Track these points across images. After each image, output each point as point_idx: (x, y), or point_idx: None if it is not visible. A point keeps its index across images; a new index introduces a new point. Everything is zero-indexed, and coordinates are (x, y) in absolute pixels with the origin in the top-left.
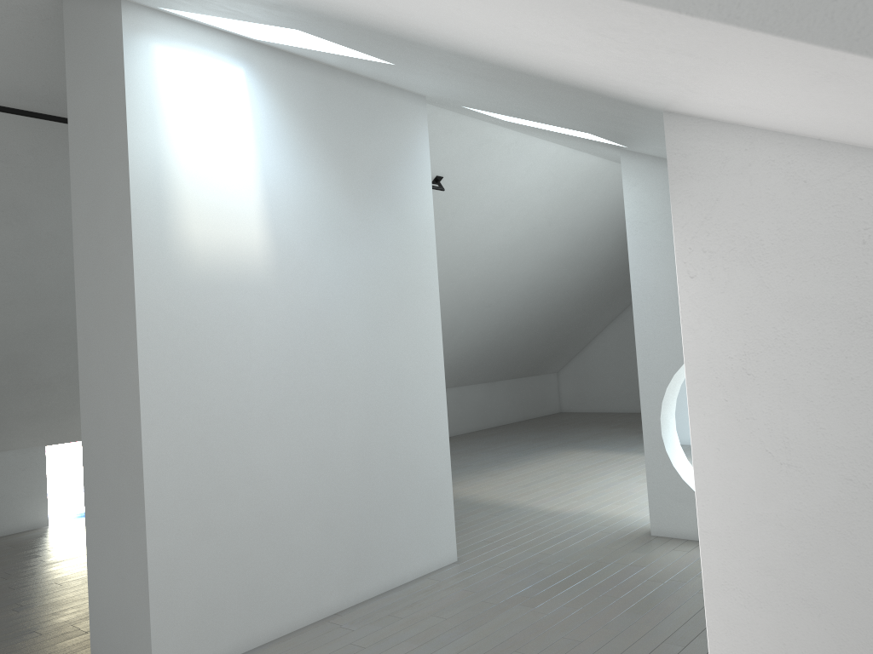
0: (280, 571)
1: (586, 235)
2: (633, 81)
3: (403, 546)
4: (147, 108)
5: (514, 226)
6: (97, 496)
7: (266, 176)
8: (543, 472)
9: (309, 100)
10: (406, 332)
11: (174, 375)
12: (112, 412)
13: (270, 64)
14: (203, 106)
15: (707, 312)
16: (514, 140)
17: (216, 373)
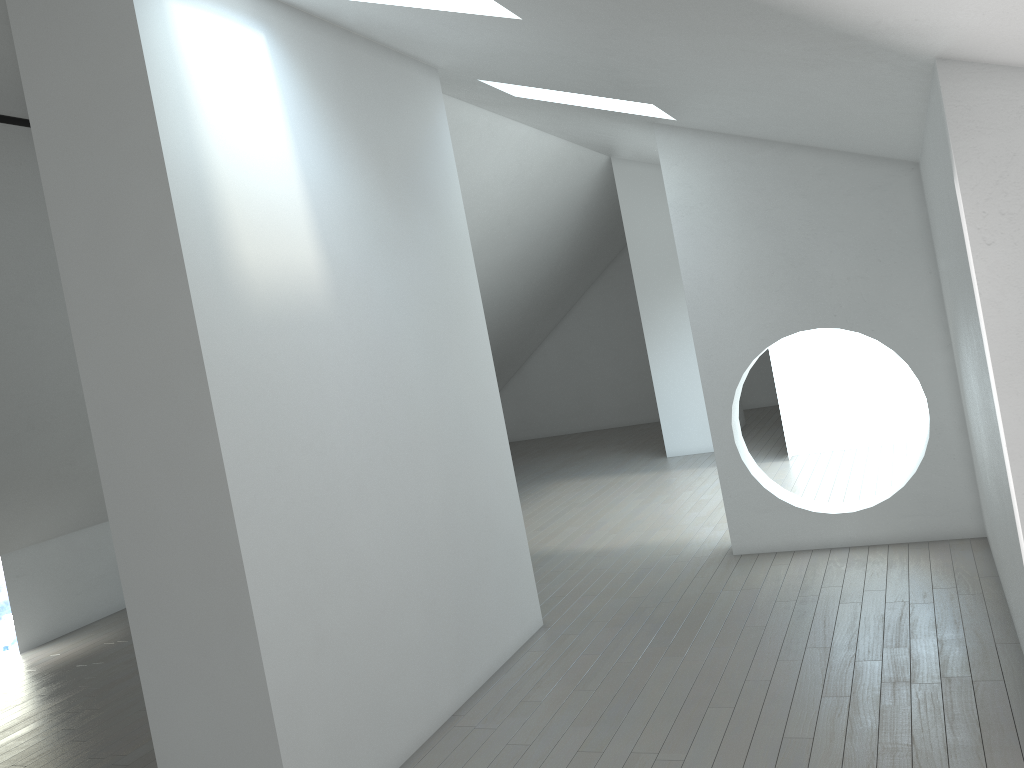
0: (397, 677)
1: (540, 233)
2: (1009, 16)
3: (497, 618)
4: (173, 88)
5: (474, 228)
6: (159, 627)
7: (307, 176)
8: (547, 510)
9: (333, 75)
10: (462, 361)
11: (258, 448)
12: (174, 511)
13: (289, 27)
14: (231, 84)
15: (1011, 281)
16: (487, 122)
17: (298, 438)
